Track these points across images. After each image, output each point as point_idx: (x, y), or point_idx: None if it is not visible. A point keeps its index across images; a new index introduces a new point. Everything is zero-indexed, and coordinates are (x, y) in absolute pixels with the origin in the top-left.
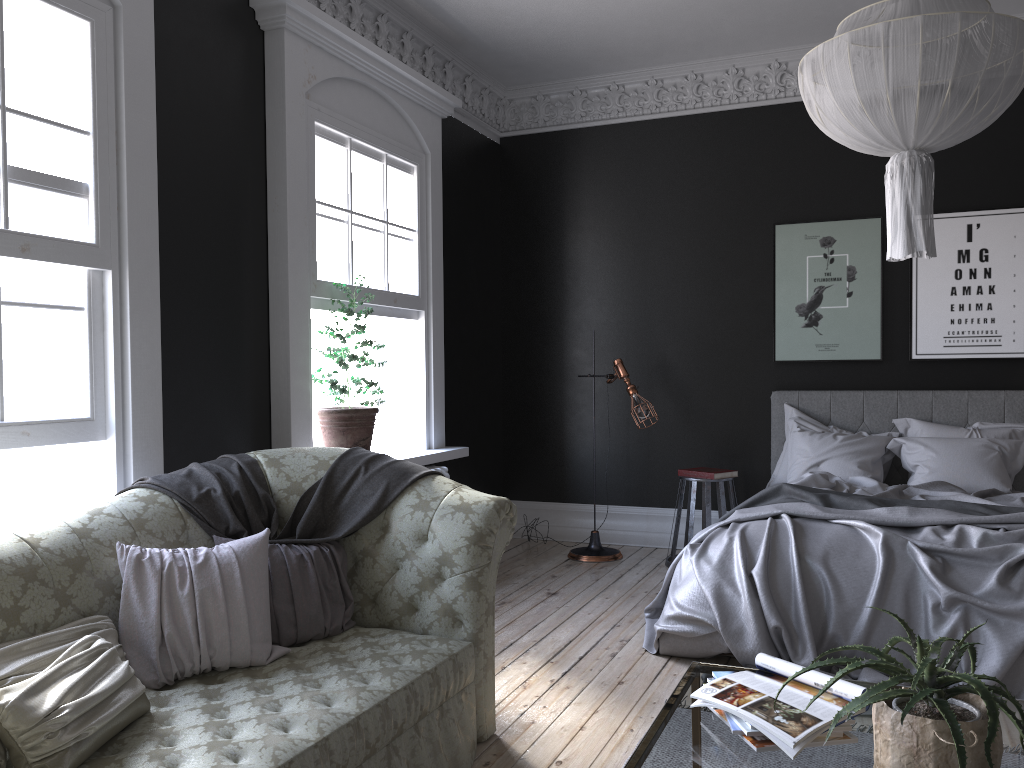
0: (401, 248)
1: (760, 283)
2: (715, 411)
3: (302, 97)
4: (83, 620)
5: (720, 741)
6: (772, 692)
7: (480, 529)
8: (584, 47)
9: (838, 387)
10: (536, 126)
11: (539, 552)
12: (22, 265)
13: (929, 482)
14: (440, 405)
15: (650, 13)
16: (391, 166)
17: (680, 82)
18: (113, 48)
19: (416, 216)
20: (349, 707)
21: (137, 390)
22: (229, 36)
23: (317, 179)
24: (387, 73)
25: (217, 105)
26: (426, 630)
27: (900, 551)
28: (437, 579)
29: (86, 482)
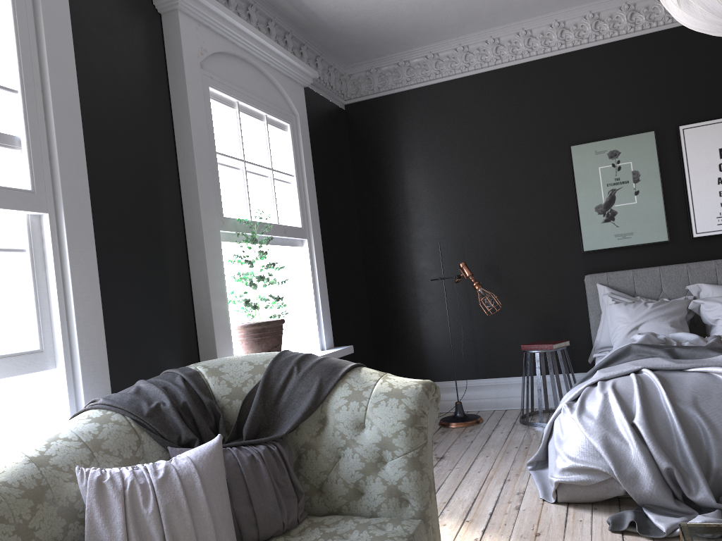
0: (284, 190)
1: (563, 192)
2: (540, 296)
3: (197, 66)
4: None
5: None
6: None
7: (414, 412)
8: (408, 24)
9: (636, 266)
10: (372, 93)
11: None
12: None
13: None
14: (327, 314)
15: None
16: (270, 124)
17: (482, 46)
18: (33, 17)
19: (293, 164)
20: None
21: (81, 320)
22: (133, 16)
23: (215, 134)
24: (261, 49)
25: (128, 73)
26: (375, 512)
27: None
28: (379, 463)
29: (41, 409)
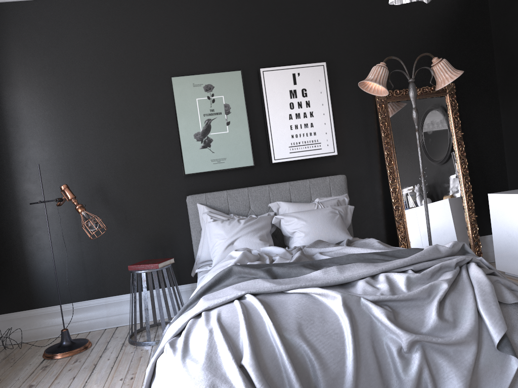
0: None
1: (166, 120)
2: (147, 216)
3: None
4: None
5: None
6: None
7: None
8: None
9: (229, 187)
10: None
11: (15, 359)
12: None
13: (313, 242)
14: None
15: None
16: None
17: None
18: None
19: None
20: None
21: None
22: None
23: None
24: None
25: None
26: None
27: (357, 308)
28: None
29: None
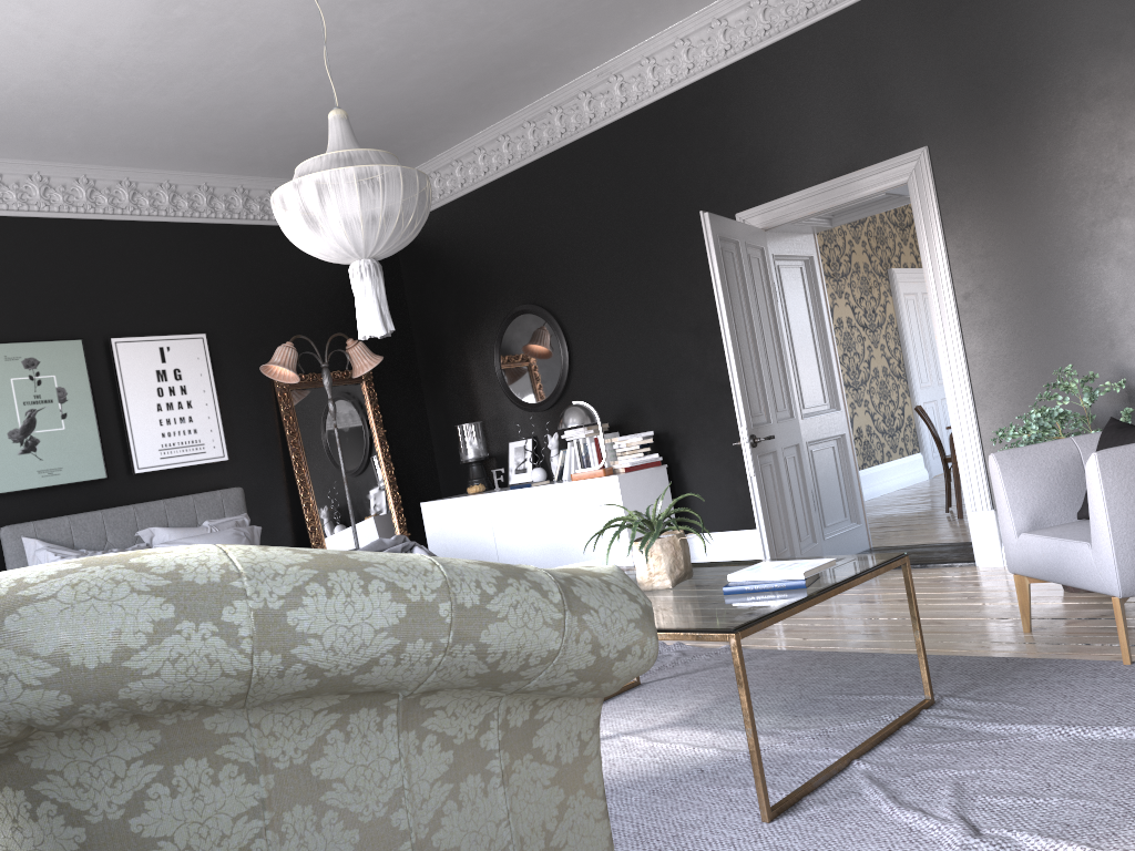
0: None
1: None
2: None
3: None
4: None
5: None
6: None
7: None
8: None
9: (68, 512)
10: None
11: None
12: None
13: None
14: None
15: None
16: None
17: None
18: None
19: None
20: None
21: None
22: None
23: None
24: None
25: None
26: None
27: None
28: None
29: None
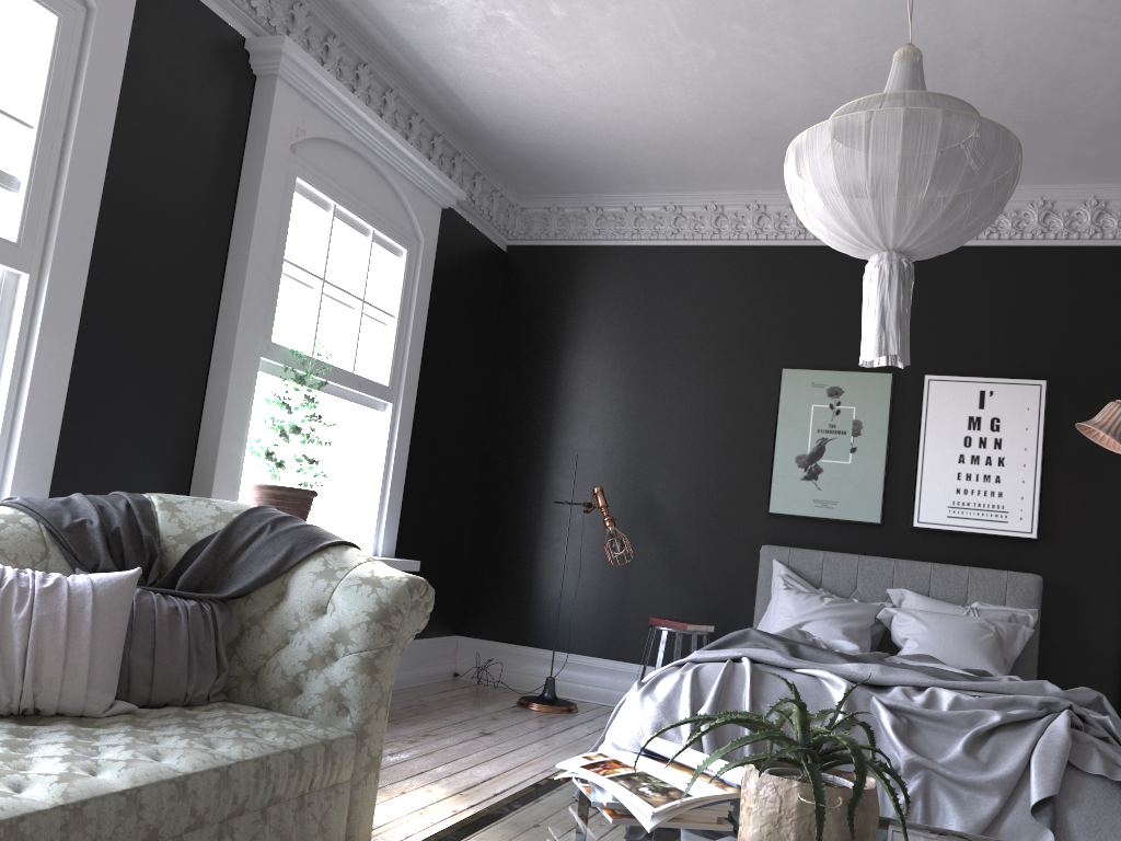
0: (376, 331)
1: (761, 428)
2: (700, 561)
3: (286, 148)
4: None
5: (579, 817)
6: (647, 769)
7: (386, 606)
8: (602, 160)
9: (833, 549)
10: (546, 238)
11: (486, 696)
12: None
13: (915, 654)
14: (395, 510)
15: (670, 131)
16: (377, 244)
17: (699, 211)
18: (78, 49)
19: (398, 302)
20: (180, 765)
21: (32, 410)
22: (216, 72)
23: (290, 237)
24: (386, 146)
25: (189, 137)
26: (306, 715)
27: (863, 707)
28: (329, 658)
29: None
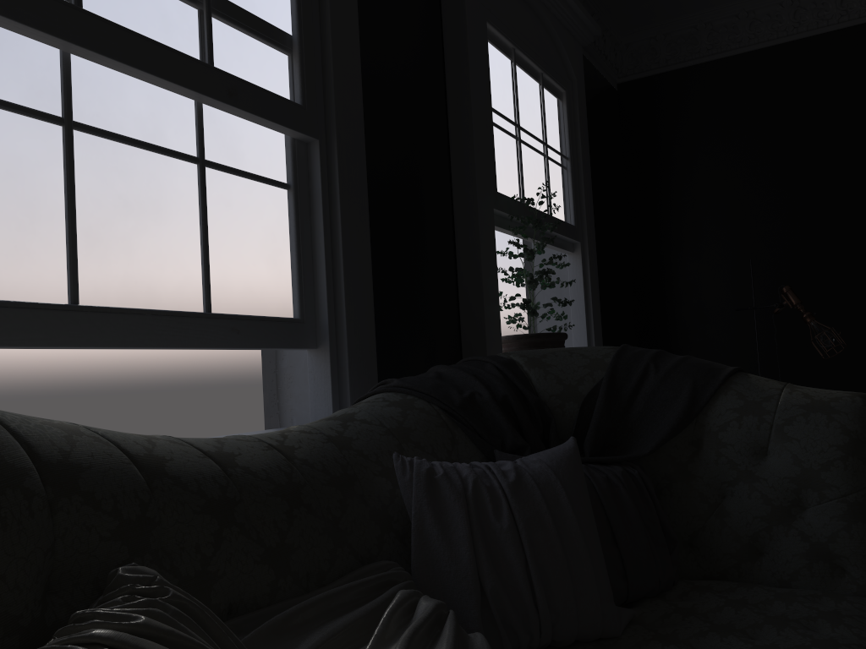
0: (558, 174)
1: None
2: None
3: None
4: (367, 568)
5: None
6: None
7: (856, 434)
8: None
9: None
10: (656, 67)
11: None
12: (225, 121)
13: None
14: (599, 343)
15: None
16: (545, 87)
17: None
18: None
19: (567, 143)
20: None
21: (349, 287)
22: None
23: (490, 85)
24: None
25: None
26: (787, 582)
27: None
28: (794, 508)
29: (284, 409)
